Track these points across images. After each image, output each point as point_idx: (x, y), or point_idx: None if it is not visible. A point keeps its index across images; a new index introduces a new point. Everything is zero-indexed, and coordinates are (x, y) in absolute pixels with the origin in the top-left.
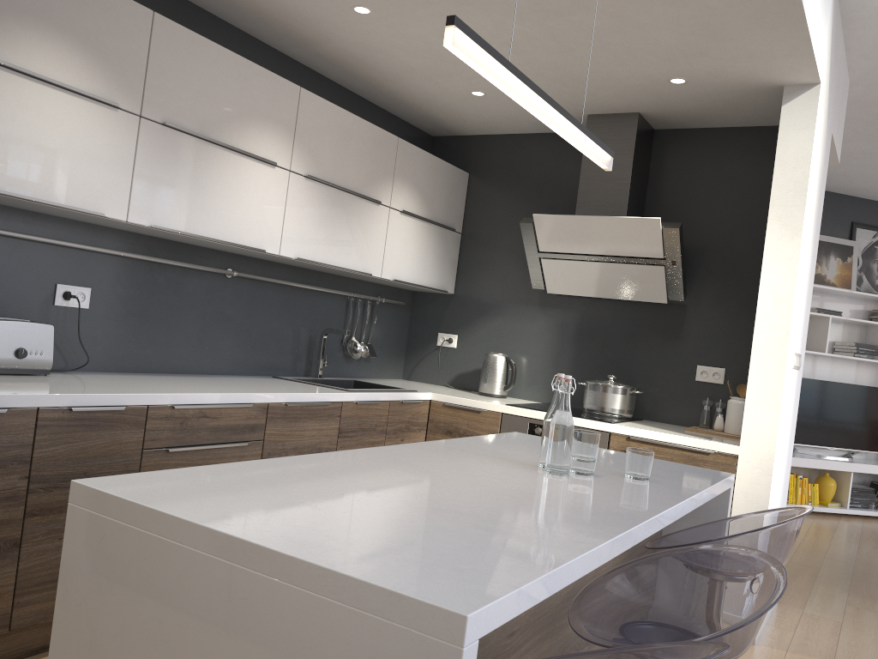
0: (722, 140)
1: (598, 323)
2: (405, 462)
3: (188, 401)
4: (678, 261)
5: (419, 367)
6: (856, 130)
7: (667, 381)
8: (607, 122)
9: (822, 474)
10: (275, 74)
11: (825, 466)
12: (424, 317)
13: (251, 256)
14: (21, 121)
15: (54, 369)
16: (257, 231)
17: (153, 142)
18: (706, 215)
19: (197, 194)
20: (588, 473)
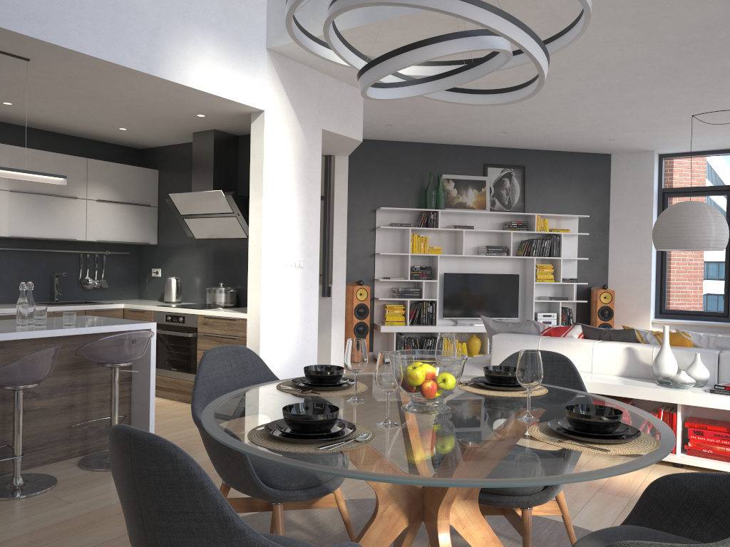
0: None
1: (222, 253)
2: None
3: None
4: (240, 213)
5: (145, 291)
6: (414, 112)
7: None
8: (201, 136)
9: (478, 336)
10: None
11: (466, 330)
12: (145, 260)
13: None
14: None
15: None
16: None
17: None
18: None
19: None
20: (39, 324)
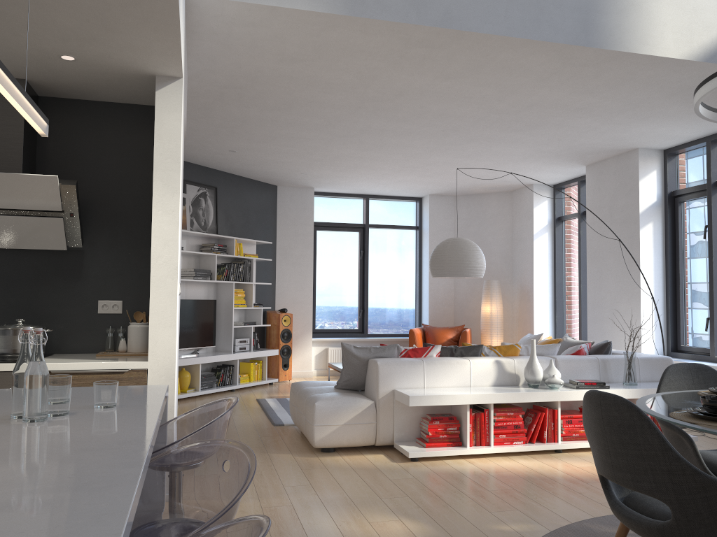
0: (102, 112)
1: None
2: None
3: None
4: (76, 213)
5: None
6: (189, 113)
7: (73, 317)
8: None
9: (180, 369)
10: None
11: (183, 363)
12: None
13: None
14: None
15: None
16: None
17: None
18: (94, 174)
19: None
20: (65, 413)
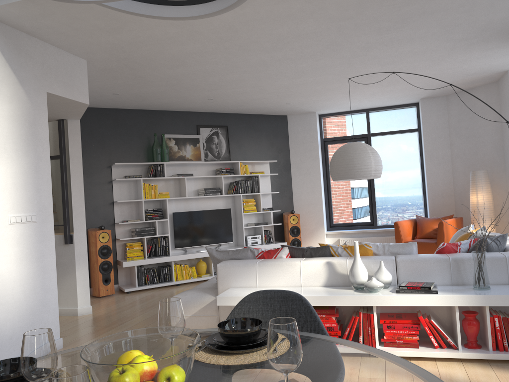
0: None
1: None
2: None
3: None
4: None
5: None
6: (136, 82)
7: None
8: None
9: (204, 260)
10: None
11: (194, 256)
12: None
13: None
14: None
15: None
16: None
17: None
18: None
19: None
20: None
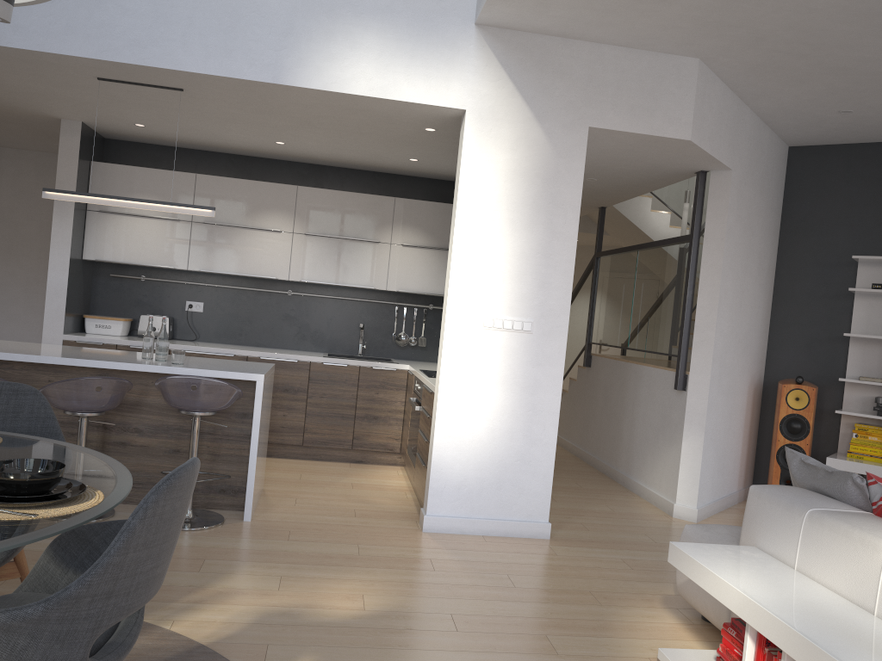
0: None
1: None
2: (106, 351)
3: (192, 349)
4: None
5: None
6: (850, 81)
7: None
8: None
9: None
10: (277, 183)
11: None
12: None
13: (306, 283)
14: (135, 234)
15: (187, 339)
16: (270, 267)
17: (199, 232)
18: None
19: (227, 253)
20: (156, 359)
